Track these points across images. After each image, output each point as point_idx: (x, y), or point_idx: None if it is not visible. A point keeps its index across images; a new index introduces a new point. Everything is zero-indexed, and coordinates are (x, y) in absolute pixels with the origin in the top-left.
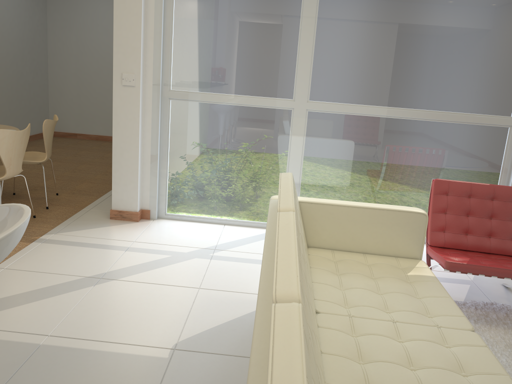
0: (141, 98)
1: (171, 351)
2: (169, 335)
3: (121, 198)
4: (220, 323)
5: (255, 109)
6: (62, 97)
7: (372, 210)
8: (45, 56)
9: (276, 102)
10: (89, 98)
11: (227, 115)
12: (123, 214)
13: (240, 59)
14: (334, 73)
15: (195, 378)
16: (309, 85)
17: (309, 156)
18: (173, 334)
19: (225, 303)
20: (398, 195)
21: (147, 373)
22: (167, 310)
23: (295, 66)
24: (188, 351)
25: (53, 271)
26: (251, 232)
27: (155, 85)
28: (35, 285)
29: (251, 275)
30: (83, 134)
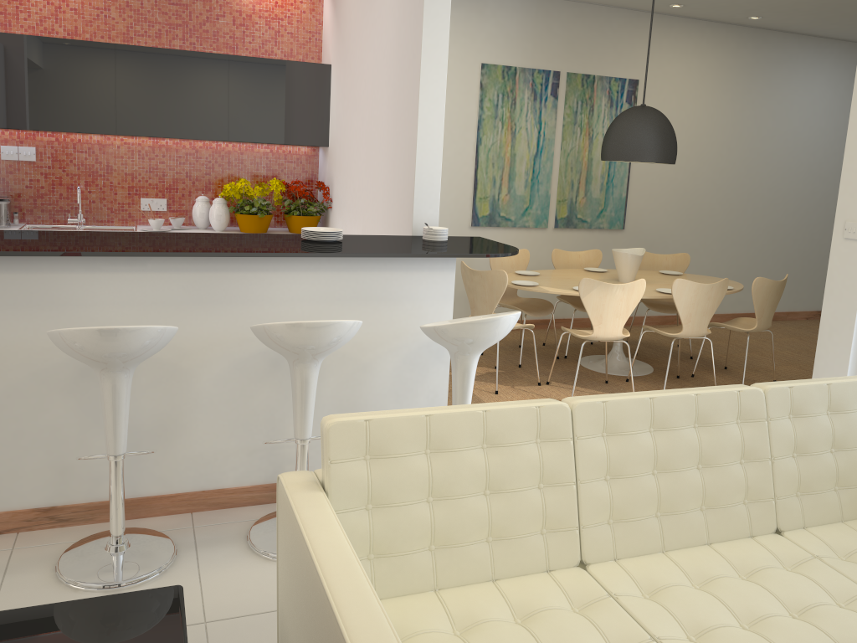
0: None
1: None
2: None
3: None
4: None
5: None
6: None
7: None
8: None
9: None
10: None
11: None
12: None
13: None
14: None
15: None
16: None
17: None
18: None
19: None
20: None
21: None
22: None
23: None
24: None
25: None
26: None
27: None
28: None
29: None
30: None
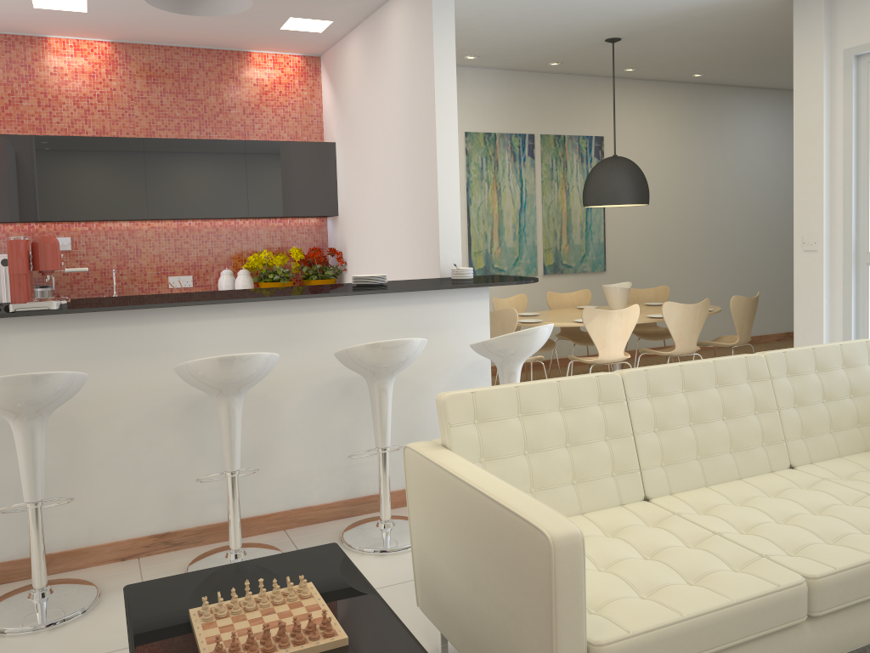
0: (825, 265)
1: None
2: None
3: None
4: None
5: None
6: None
7: None
8: None
9: None
10: None
11: None
12: None
13: None
14: None
15: None
16: None
17: None
18: None
19: None
20: None
21: None
22: None
23: None
24: None
25: None
26: None
27: (845, 248)
28: None
29: None
30: None
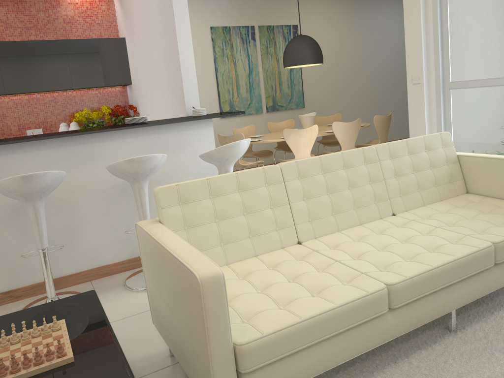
0: (425, 92)
1: None
2: None
3: None
4: None
5: None
6: None
7: None
8: None
9: None
10: None
11: (496, 96)
12: None
13: (503, 44)
14: None
15: None
16: None
17: None
18: None
19: None
20: None
21: None
22: None
23: None
24: None
25: None
26: None
27: (436, 80)
28: None
29: None
30: None
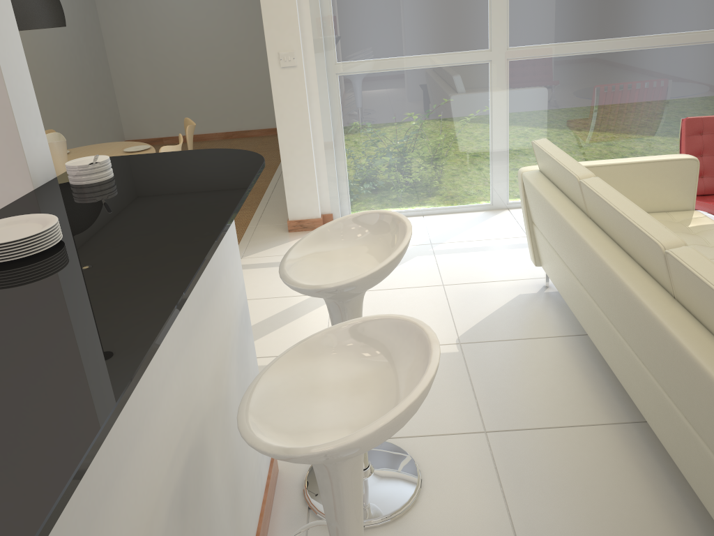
0: (305, 80)
1: (458, 346)
2: (445, 332)
3: (298, 205)
4: (489, 313)
5: (444, 69)
6: (133, 93)
7: (637, 165)
8: (101, 41)
9: (469, 56)
10: (169, 88)
11: (410, 82)
12: (303, 223)
13: (418, 9)
14: (537, 7)
15: (498, 364)
16: (507, 28)
17: (516, 116)
18: (448, 331)
19: (481, 294)
20: (627, 145)
21: (448, 367)
22: (425, 311)
23: (488, 7)
24: (474, 343)
25: (274, 295)
26: (459, 218)
27: (318, 61)
28: (269, 311)
29: (489, 263)
30: (170, 137)
